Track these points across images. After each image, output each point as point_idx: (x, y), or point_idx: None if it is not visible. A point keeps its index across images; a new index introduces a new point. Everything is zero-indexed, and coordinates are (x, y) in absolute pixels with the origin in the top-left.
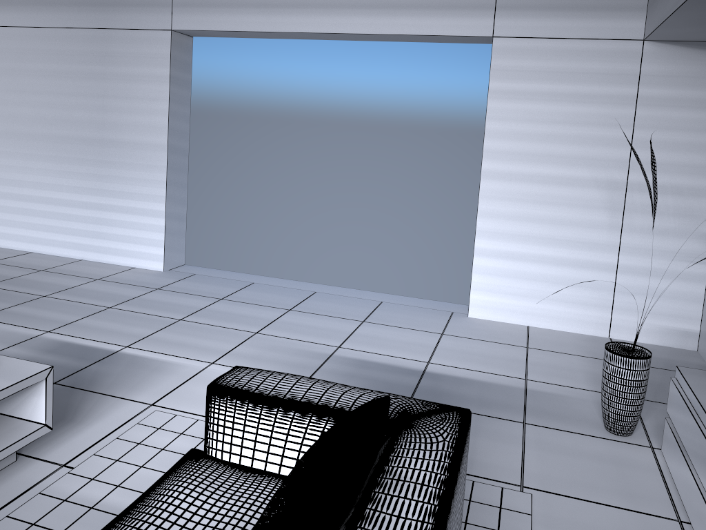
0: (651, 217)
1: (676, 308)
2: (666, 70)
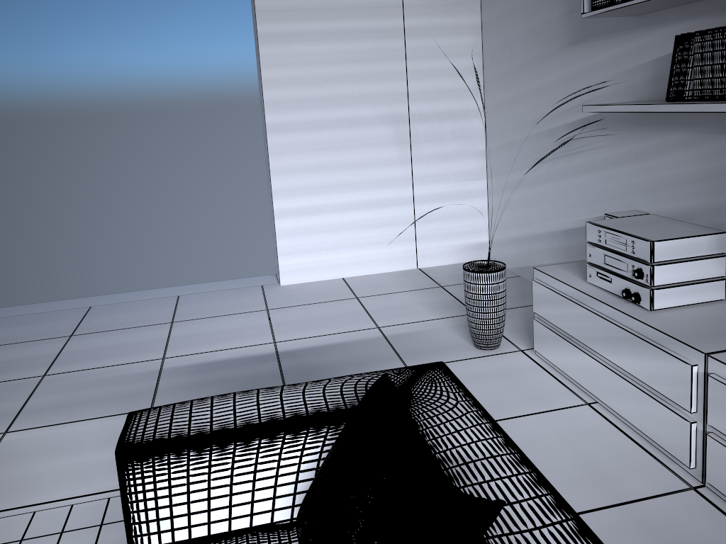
0: (434, 145)
1: (468, 225)
2: None
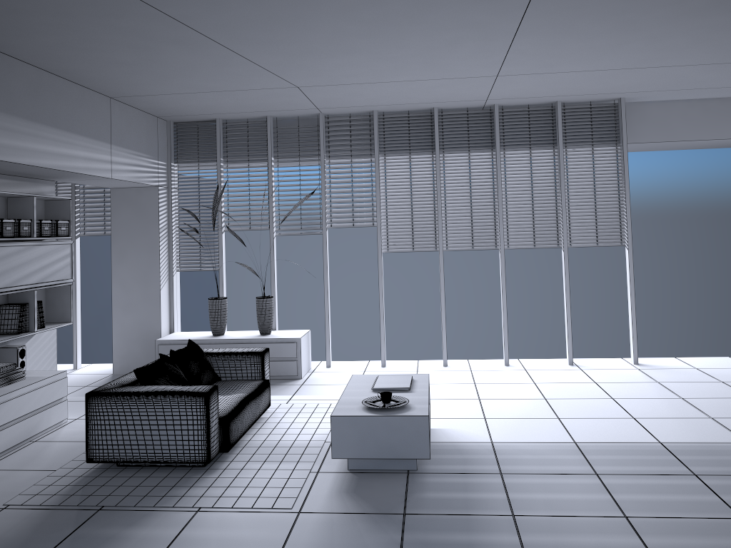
0: None
1: None
2: None
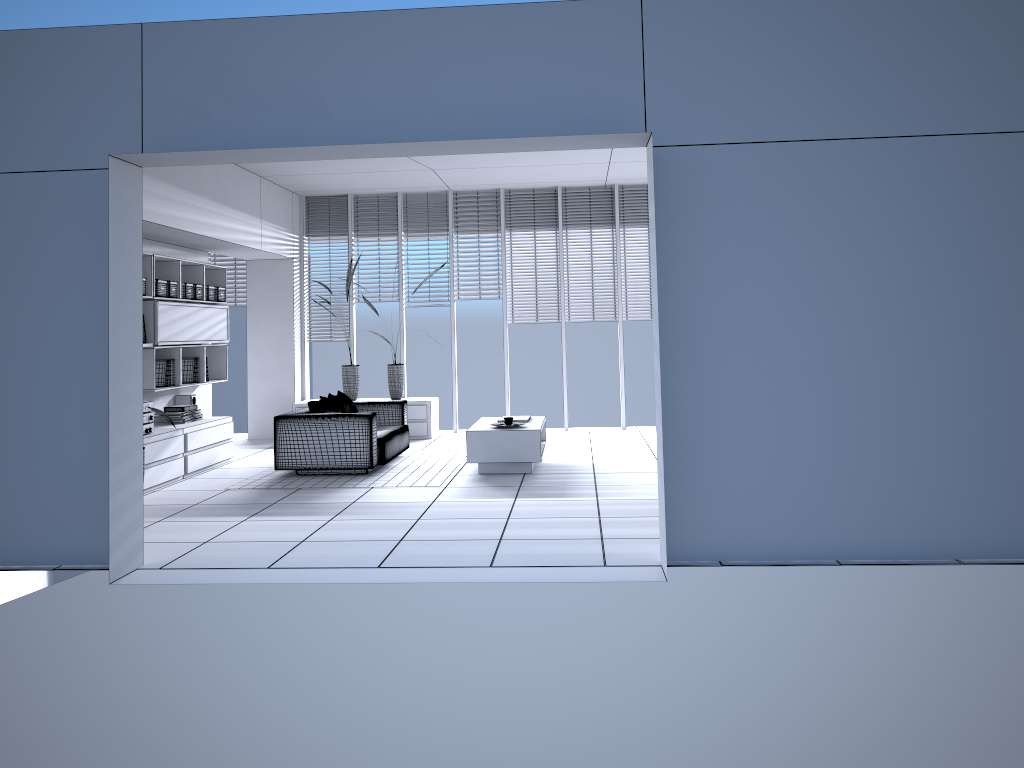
0: None
1: None
2: None
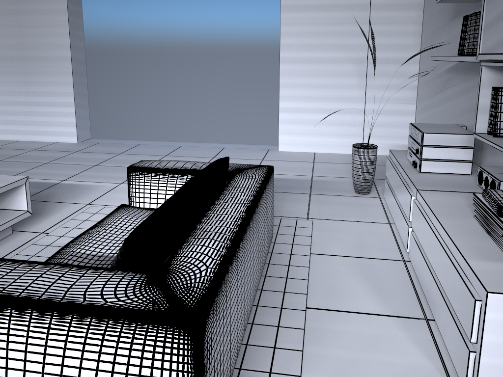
0: (382, 79)
1: (399, 132)
2: None
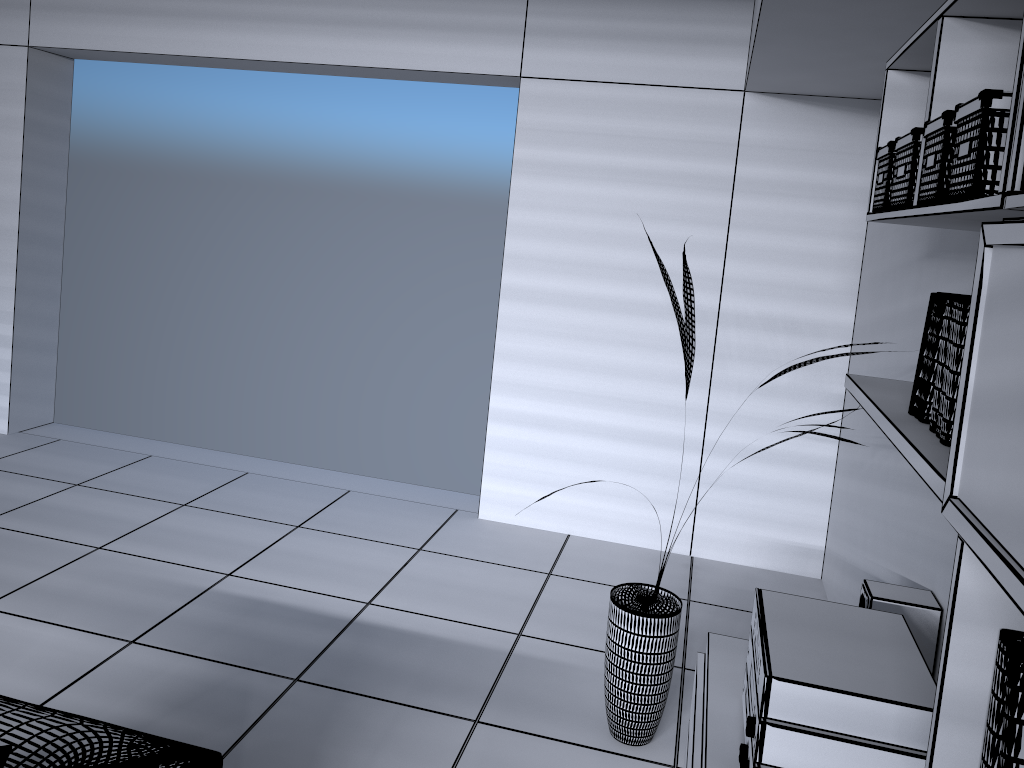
0: (754, 367)
1: (791, 510)
2: (777, 138)
